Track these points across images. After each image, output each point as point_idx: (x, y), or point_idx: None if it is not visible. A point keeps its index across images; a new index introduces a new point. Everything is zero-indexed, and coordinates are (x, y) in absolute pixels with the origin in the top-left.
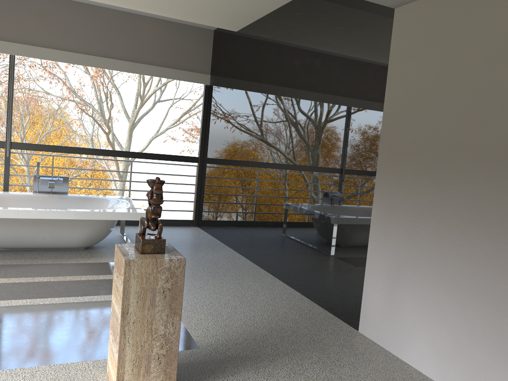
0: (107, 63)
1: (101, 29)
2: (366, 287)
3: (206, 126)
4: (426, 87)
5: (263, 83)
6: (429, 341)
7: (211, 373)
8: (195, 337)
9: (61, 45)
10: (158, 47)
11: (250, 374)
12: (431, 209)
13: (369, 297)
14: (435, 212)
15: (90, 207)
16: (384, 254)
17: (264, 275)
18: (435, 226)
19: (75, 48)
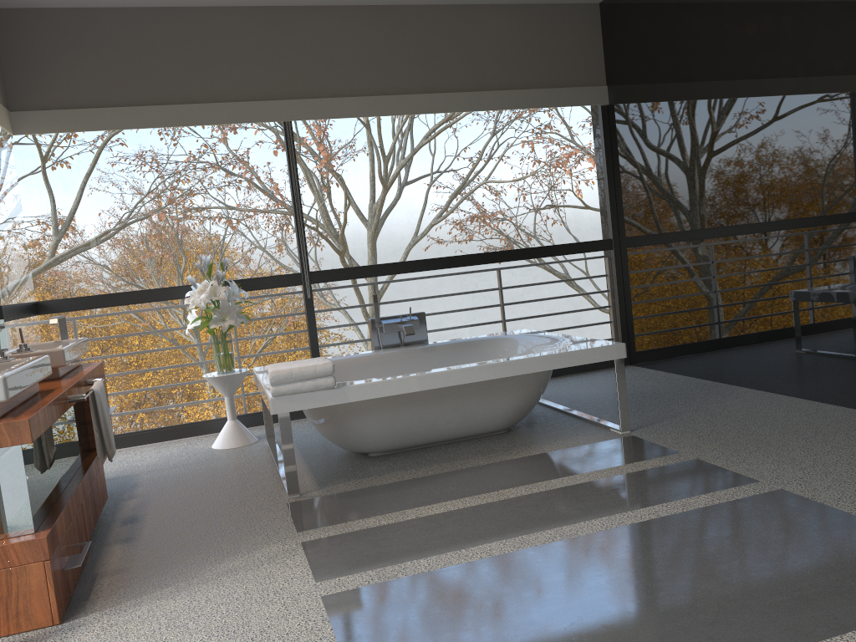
0: (437, 102)
1: (416, 44)
2: None
3: (614, 181)
4: None
5: (784, 58)
6: None
7: None
8: None
9: (360, 88)
10: (514, 56)
11: None
12: None
13: None
14: None
15: (477, 357)
16: None
17: None
18: None
19: (382, 88)
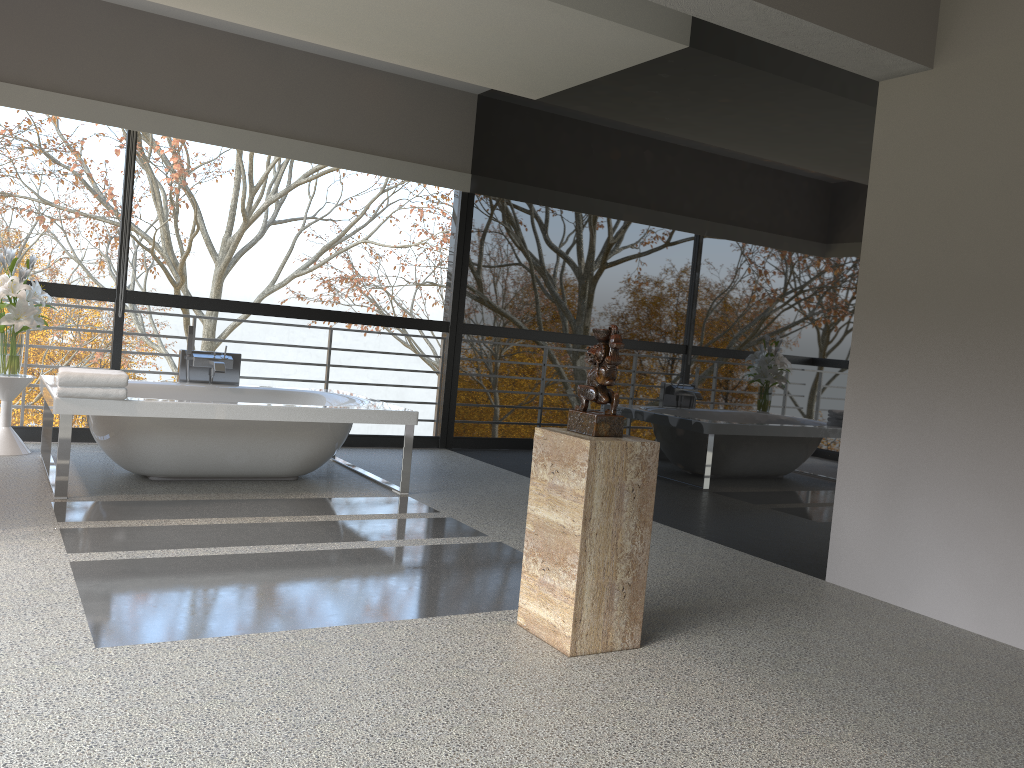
0: (298, 149)
1: (288, 87)
2: (838, 510)
3: (462, 266)
4: (941, 200)
5: (603, 191)
6: (960, 575)
7: (663, 625)
8: None
9: (219, 116)
10: (385, 123)
11: (718, 626)
12: (956, 380)
13: (845, 525)
14: (963, 384)
15: None
16: (871, 455)
17: None
18: (964, 404)
19: (243, 122)
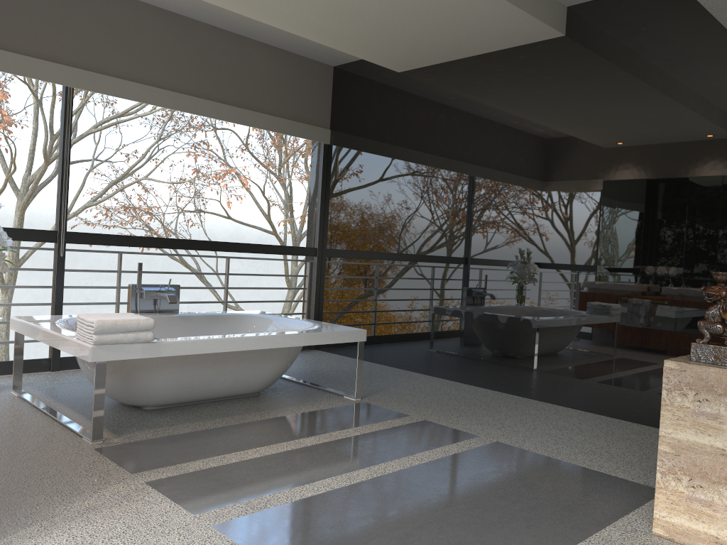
0: (205, 107)
1: (196, 54)
2: None
3: (325, 203)
4: None
5: (480, 145)
6: None
7: None
8: (634, 480)
9: (142, 76)
10: (269, 87)
11: None
12: None
13: None
14: None
15: (225, 329)
16: None
17: (526, 400)
18: None
19: (161, 82)
